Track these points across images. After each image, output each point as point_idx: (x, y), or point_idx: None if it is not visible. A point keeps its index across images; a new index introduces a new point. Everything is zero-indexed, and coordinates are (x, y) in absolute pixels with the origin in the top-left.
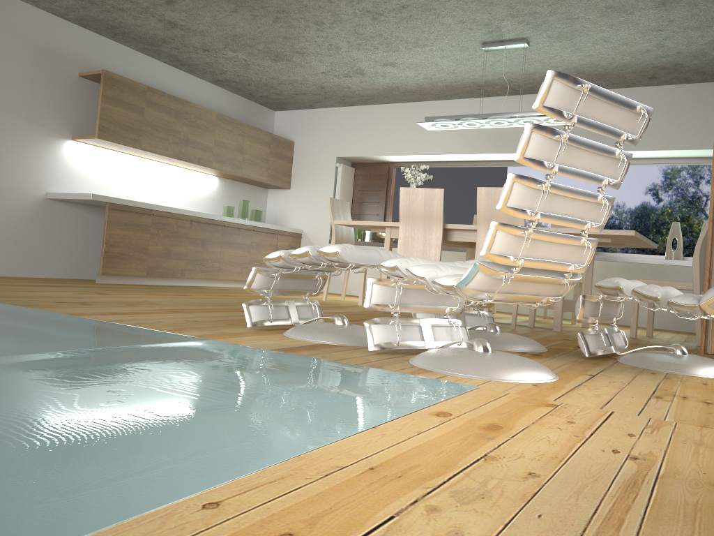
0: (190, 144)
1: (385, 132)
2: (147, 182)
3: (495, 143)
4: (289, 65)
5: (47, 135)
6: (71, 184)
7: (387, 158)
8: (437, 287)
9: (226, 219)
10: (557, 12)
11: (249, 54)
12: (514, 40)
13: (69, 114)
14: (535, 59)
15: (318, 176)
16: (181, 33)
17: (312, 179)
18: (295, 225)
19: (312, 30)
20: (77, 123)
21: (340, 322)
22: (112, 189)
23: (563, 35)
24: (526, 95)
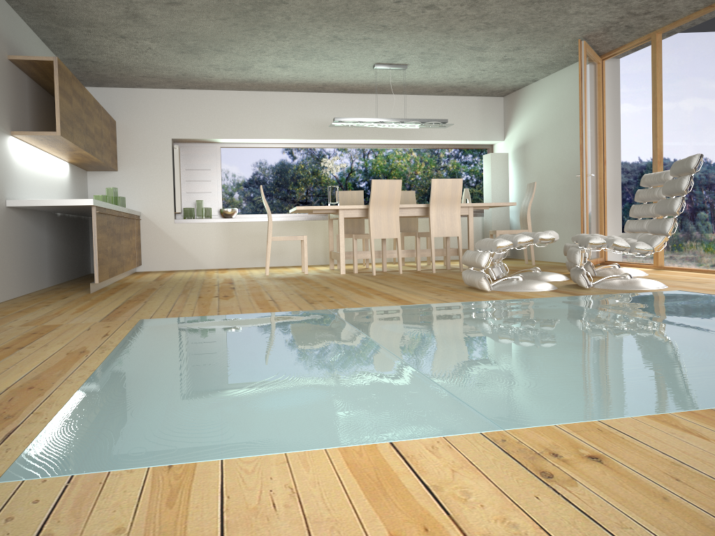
0: (88, 133)
1: (224, 116)
2: (44, 176)
3: (327, 131)
4: (189, 57)
5: (0, 131)
6: (15, 187)
7: (223, 140)
8: (637, 250)
9: (124, 210)
10: (449, 55)
11: (166, 45)
12: (399, 65)
13: (7, 105)
14: (392, 75)
15: (153, 157)
16: (126, 23)
17: (145, 160)
18: (131, 207)
19: (266, 40)
20: (11, 115)
21: (523, 278)
22: (31, 188)
23: (431, 66)
24: (347, 94)
